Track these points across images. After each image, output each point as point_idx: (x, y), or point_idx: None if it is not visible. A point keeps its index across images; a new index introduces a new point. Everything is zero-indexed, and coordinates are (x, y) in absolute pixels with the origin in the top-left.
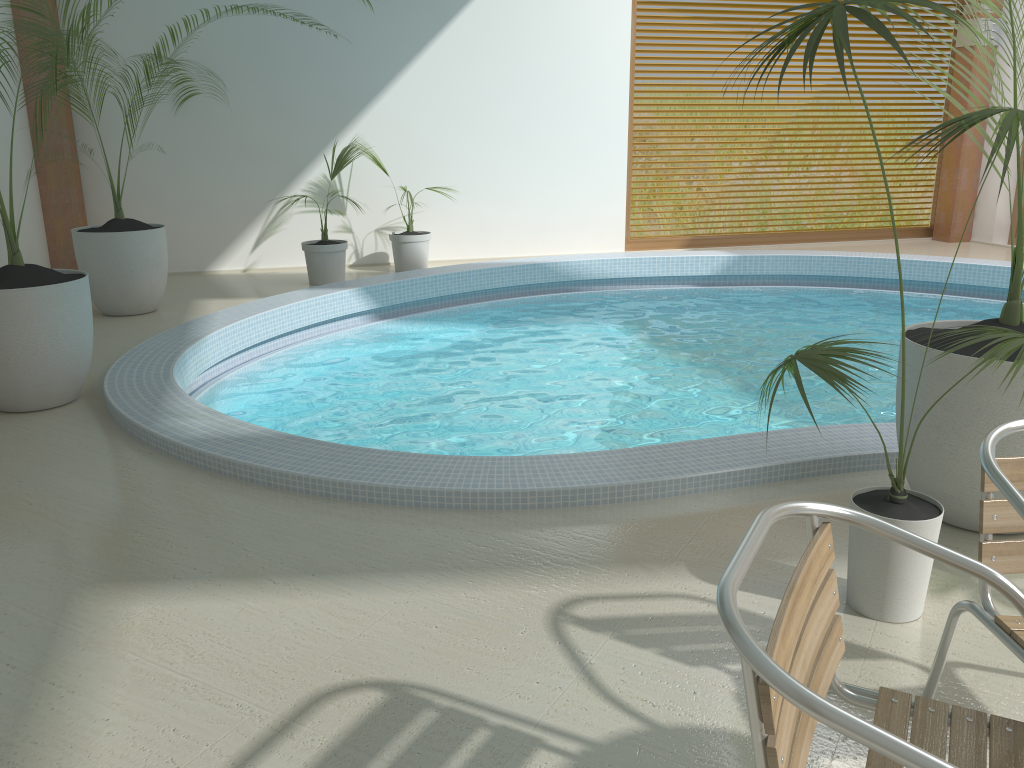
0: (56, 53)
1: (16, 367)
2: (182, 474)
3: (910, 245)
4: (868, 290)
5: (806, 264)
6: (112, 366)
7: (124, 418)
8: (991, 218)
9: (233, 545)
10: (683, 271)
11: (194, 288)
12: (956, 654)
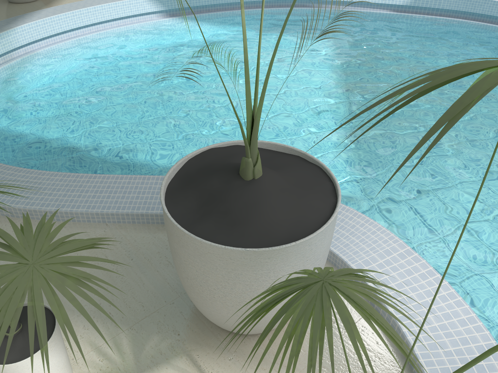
0: None
1: None
2: None
3: None
4: None
5: (472, 4)
6: None
7: None
8: None
9: None
10: (383, 0)
11: None
12: None
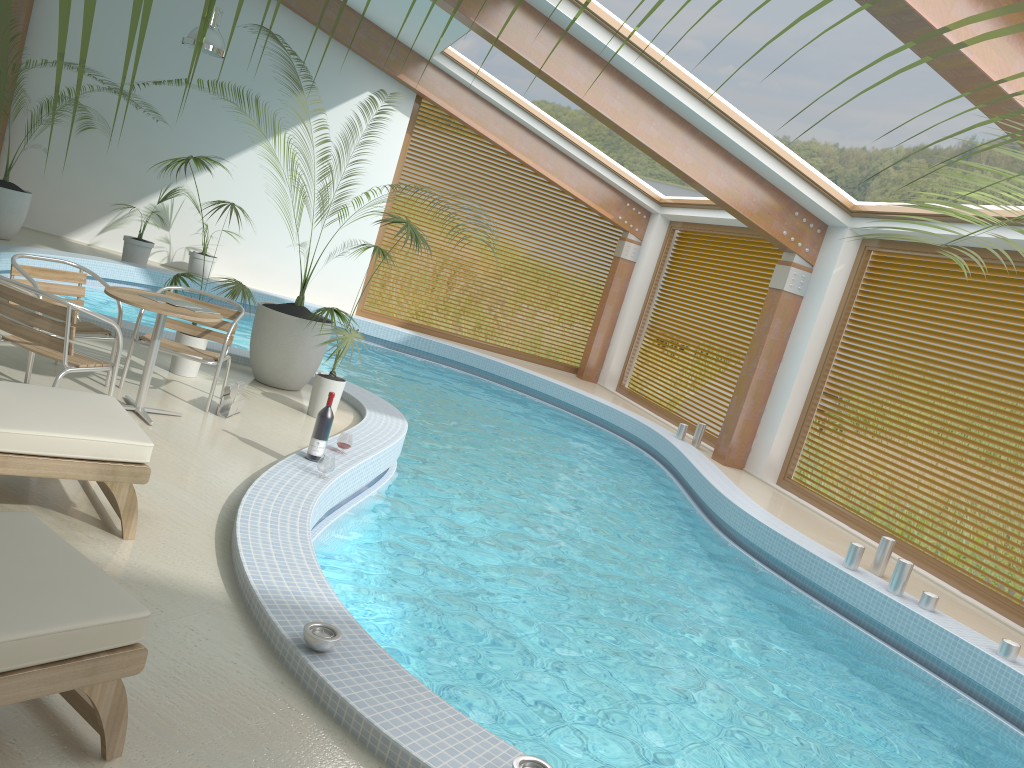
0: None
1: None
2: None
3: (552, 372)
4: (488, 381)
5: (457, 354)
6: None
7: None
8: (608, 370)
9: None
10: (378, 334)
11: (45, 241)
12: (182, 381)
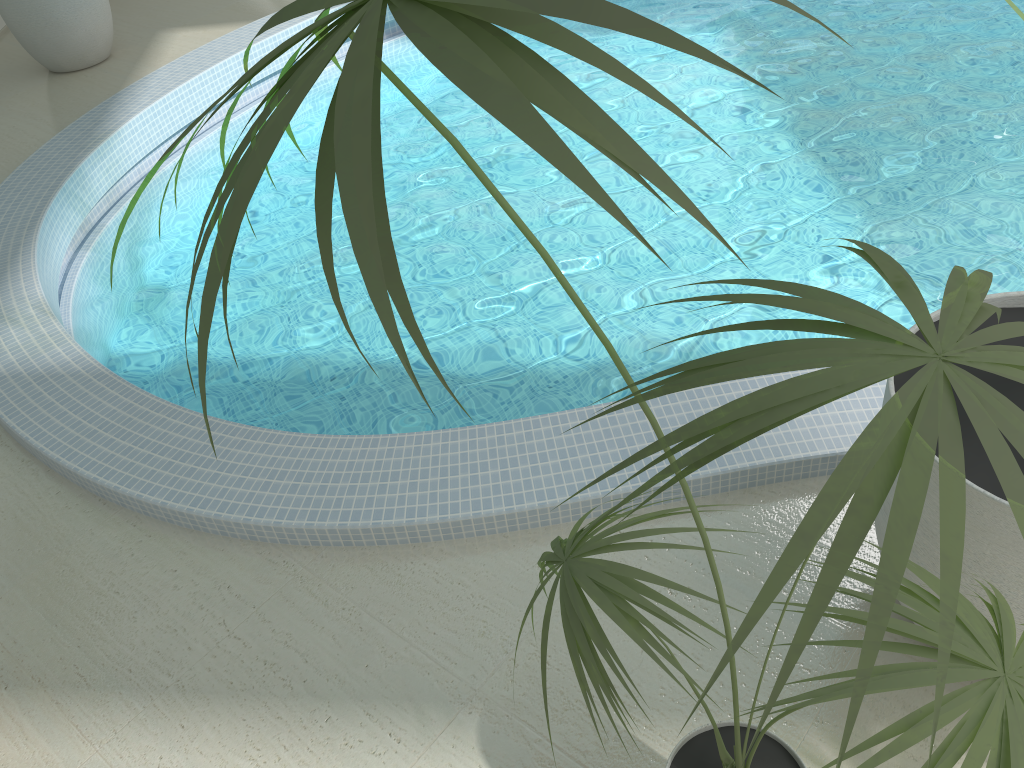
0: None
1: None
2: None
3: None
4: None
5: None
6: None
7: None
8: None
9: None
10: None
11: (171, 6)
12: None
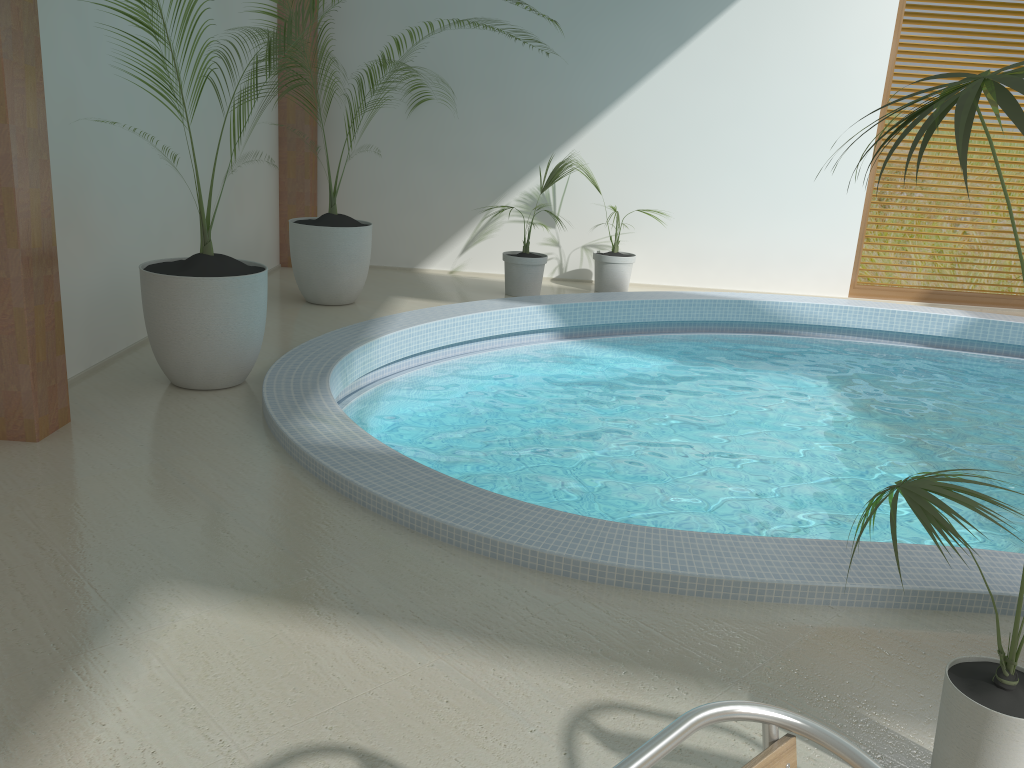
0: (256, 63)
1: (189, 348)
2: (293, 478)
3: None
4: None
5: None
6: (283, 356)
7: (267, 411)
8: None
9: (301, 563)
10: (909, 328)
11: (397, 285)
12: None
